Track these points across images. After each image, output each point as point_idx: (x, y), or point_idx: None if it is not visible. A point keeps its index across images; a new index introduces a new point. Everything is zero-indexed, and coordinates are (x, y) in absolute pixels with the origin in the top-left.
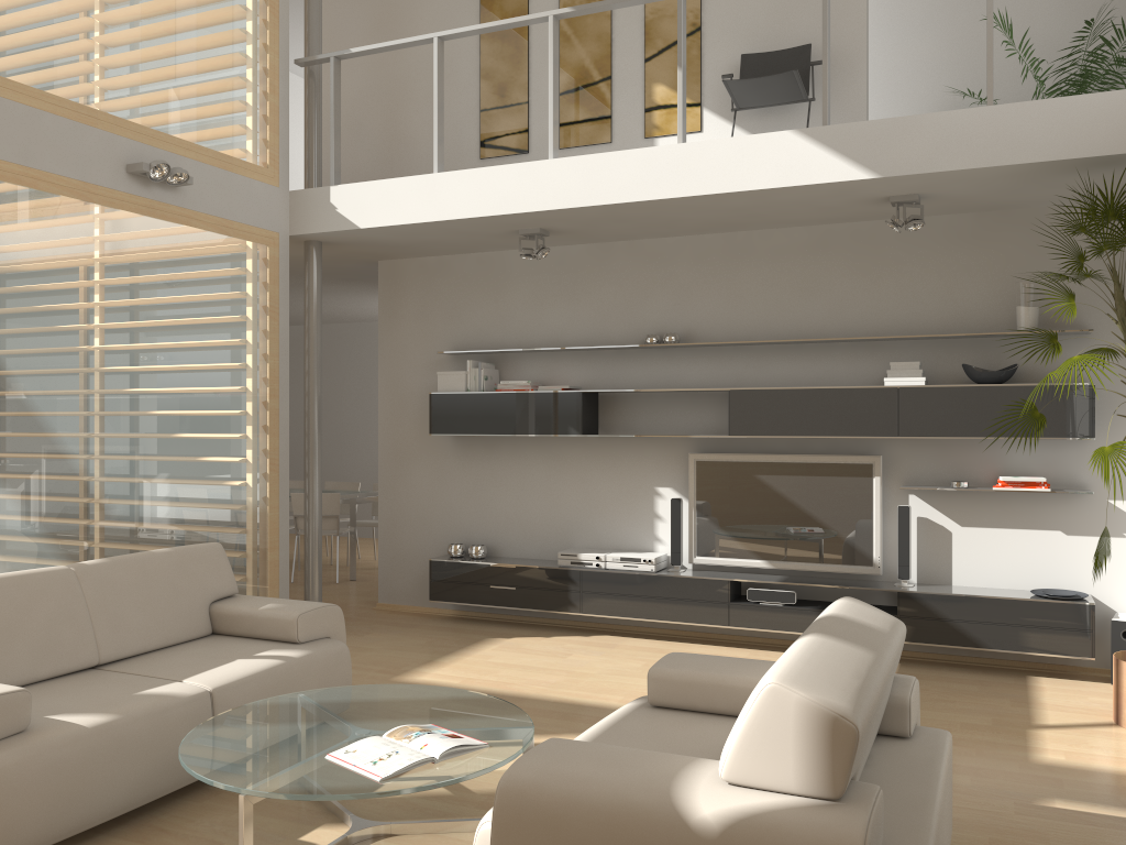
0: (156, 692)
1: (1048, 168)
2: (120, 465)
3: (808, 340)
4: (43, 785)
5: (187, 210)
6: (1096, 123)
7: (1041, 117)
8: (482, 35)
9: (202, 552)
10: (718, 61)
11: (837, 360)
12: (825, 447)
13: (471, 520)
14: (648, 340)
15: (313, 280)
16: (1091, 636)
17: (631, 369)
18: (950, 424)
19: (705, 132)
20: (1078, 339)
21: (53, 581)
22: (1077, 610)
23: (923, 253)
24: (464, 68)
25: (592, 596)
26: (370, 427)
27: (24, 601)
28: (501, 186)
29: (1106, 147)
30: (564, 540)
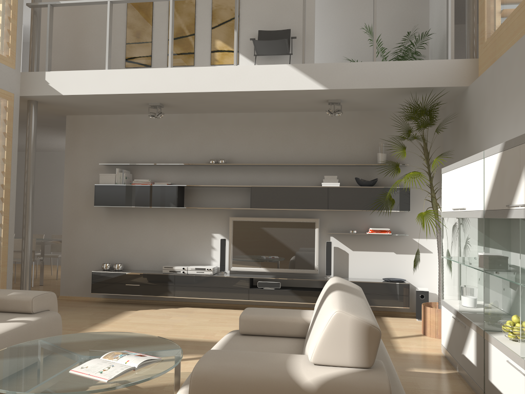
0: None
1: (397, 91)
2: None
3: (288, 164)
4: None
5: None
6: (418, 73)
7: (396, 68)
8: (128, 6)
9: None
10: (247, 32)
11: (299, 174)
12: (293, 214)
13: (114, 251)
14: (211, 162)
15: (32, 121)
16: (408, 297)
17: (201, 175)
18: (350, 204)
19: (240, 65)
20: (401, 168)
21: None
22: (402, 286)
23: (337, 128)
24: (118, 21)
25: (180, 288)
26: (47, 206)
27: None
28: (143, 79)
29: (422, 84)
30: (165, 260)
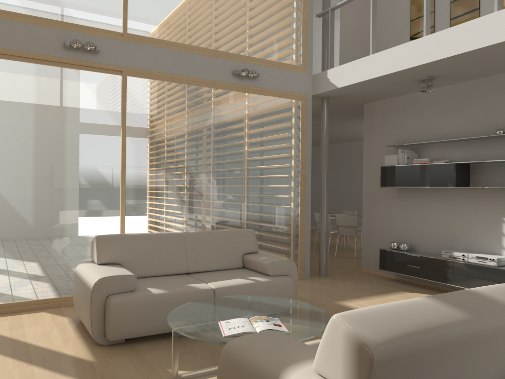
0: (192, 285)
1: None
2: (228, 196)
3: None
4: (132, 312)
5: (260, 88)
6: None
7: None
8: None
9: (242, 232)
10: None
11: None
12: None
13: (403, 231)
14: (497, 132)
15: (324, 114)
16: None
17: (489, 149)
18: None
19: None
20: None
21: (173, 237)
22: None
23: None
24: (403, 1)
25: (459, 276)
26: None
27: (160, 243)
28: (399, 56)
29: None
30: (450, 245)
